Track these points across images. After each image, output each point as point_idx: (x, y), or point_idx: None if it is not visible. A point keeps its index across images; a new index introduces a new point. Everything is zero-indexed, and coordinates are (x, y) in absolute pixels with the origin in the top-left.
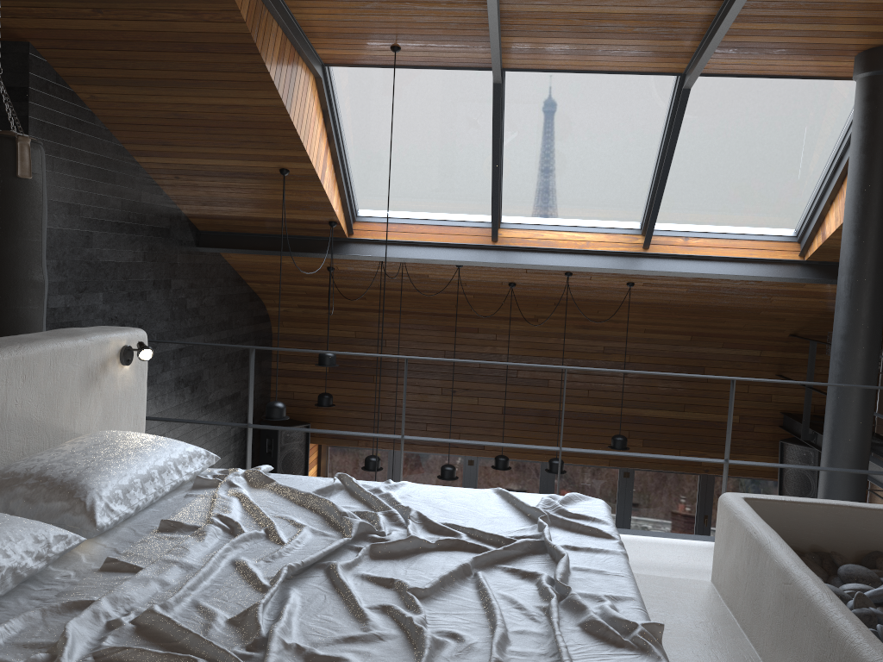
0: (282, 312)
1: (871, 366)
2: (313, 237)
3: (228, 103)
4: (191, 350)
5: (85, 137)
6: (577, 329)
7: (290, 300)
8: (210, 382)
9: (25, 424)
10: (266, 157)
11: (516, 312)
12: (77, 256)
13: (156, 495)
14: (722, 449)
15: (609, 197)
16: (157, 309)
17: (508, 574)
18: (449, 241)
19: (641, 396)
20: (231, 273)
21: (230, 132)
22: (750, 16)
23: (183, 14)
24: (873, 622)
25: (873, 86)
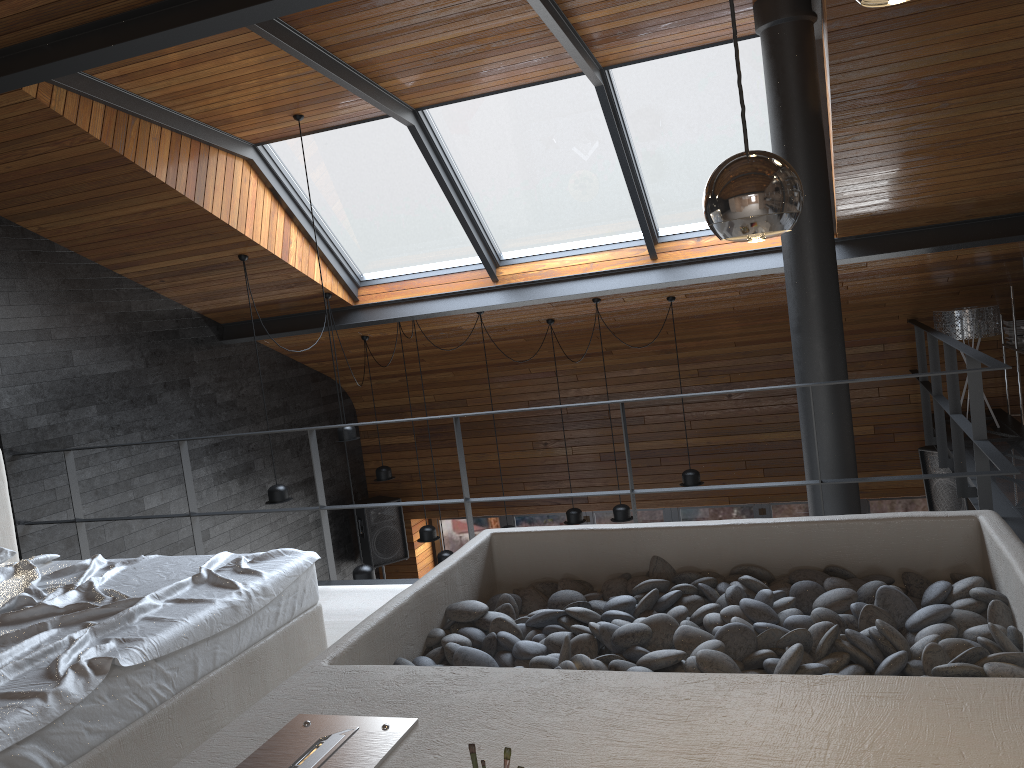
0: (357, 387)
1: (829, 359)
2: (322, 311)
3: (146, 209)
4: (232, 443)
5: (46, 265)
6: (659, 355)
7: (357, 374)
8: (267, 471)
9: None
10: (218, 247)
11: (583, 348)
12: (55, 376)
13: None
14: (859, 468)
15: (598, 212)
16: (174, 409)
17: (81, 628)
18: (451, 290)
19: (751, 420)
20: (278, 358)
21: (169, 233)
22: (589, 5)
23: (48, 146)
24: (491, 645)
25: (769, 41)
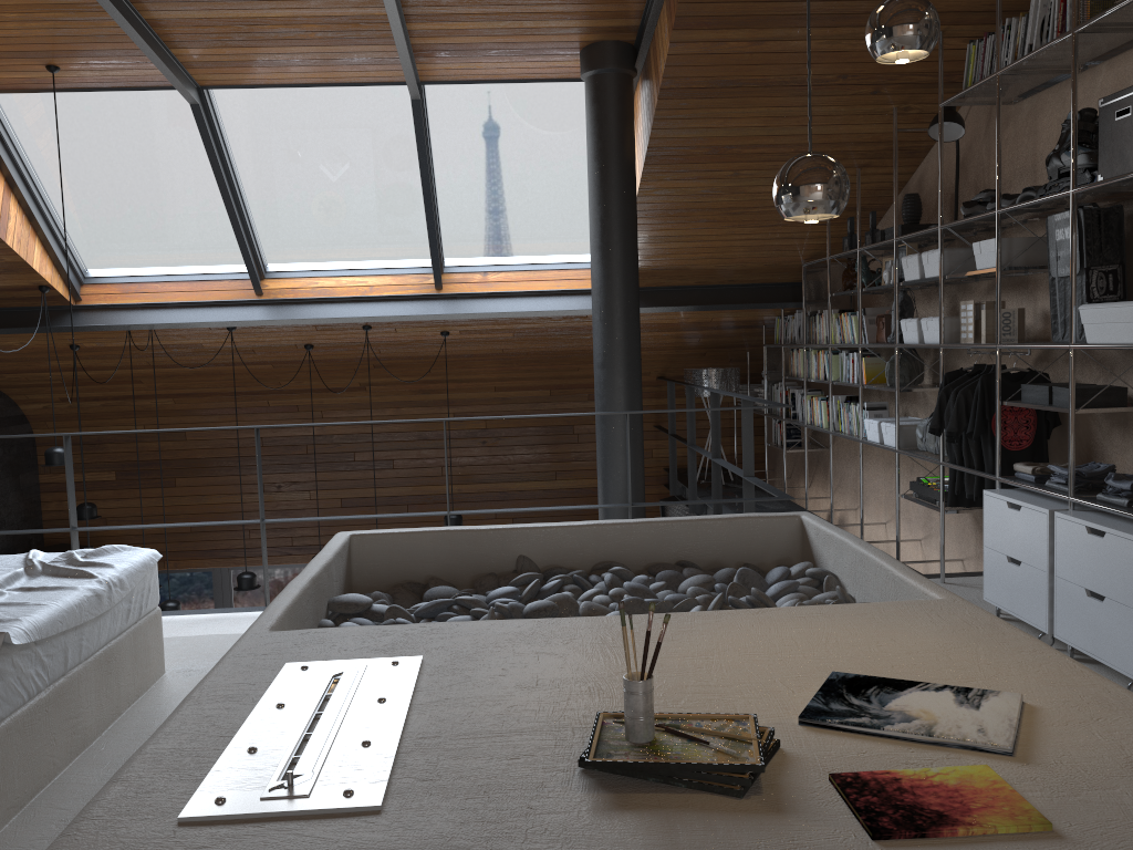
0: (42, 410)
1: (629, 395)
2: (29, 308)
3: None
4: None
5: None
6: (416, 395)
7: (46, 393)
8: None
9: None
10: None
11: (335, 381)
12: None
13: None
14: None
15: (385, 232)
16: None
17: None
18: (204, 299)
19: (504, 468)
20: None
21: None
22: (432, 15)
23: None
24: None
25: (595, 87)
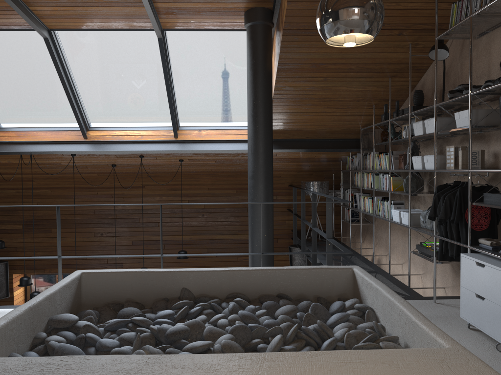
0: None
1: (266, 193)
2: None
3: None
4: None
5: None
6: (170, 191)
7: None
8: None
9: None
10: None
11: (129, 183)
12: None
13: None
14: None
15: (149, 108)
16: None
17: None
18: (57, 140)
19: (213, 228)
20: None
21: None
22: None
23: None
24: (81, 342)
25: (251, 31)
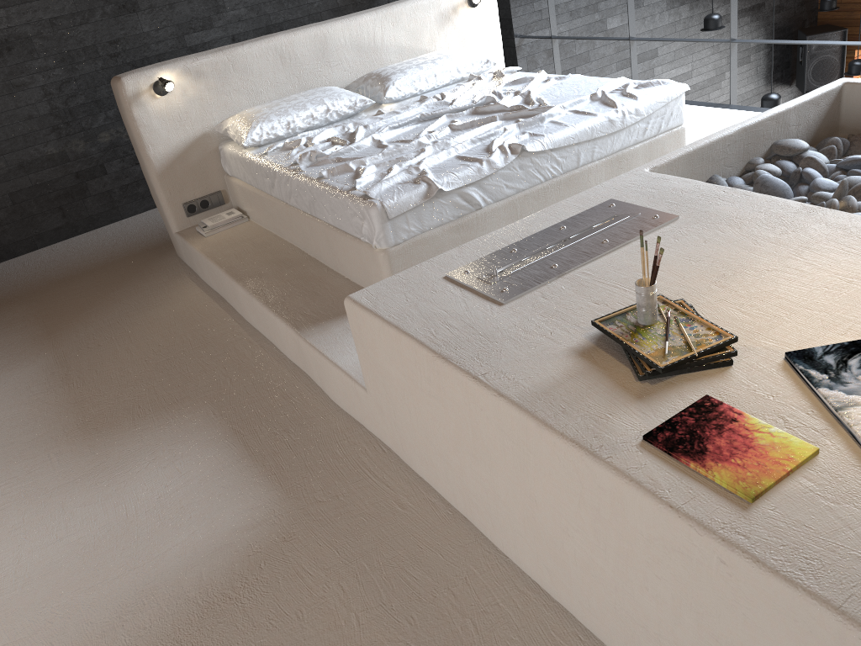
0: None
1: None
2: None
3: None
4: None
5: None
6: None
7: None
8: None
9: (398, 49)
10: None
11: None
12: None
13: (437, 84)
14: None
15: None
16: None
17: (514, 123)
18: None
19: None
20: None
21: None
22: None
23: None
24: (795, 178)
25: None
